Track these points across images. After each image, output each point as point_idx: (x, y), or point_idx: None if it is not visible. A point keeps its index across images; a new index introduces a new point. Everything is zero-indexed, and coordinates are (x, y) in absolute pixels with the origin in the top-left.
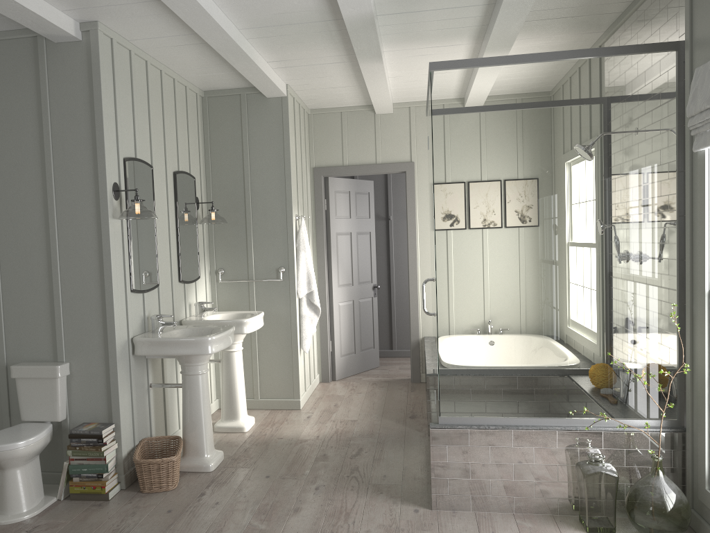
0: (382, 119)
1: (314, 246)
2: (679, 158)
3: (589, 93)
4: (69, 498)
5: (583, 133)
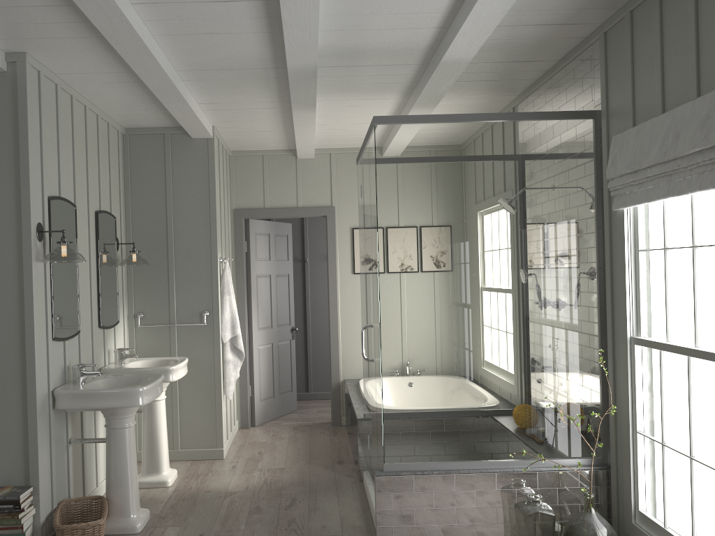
0: (303, 164)
1: (234, 289)
2: (598, 215)
3: (519, 152)
4: None
5: (515, 189)
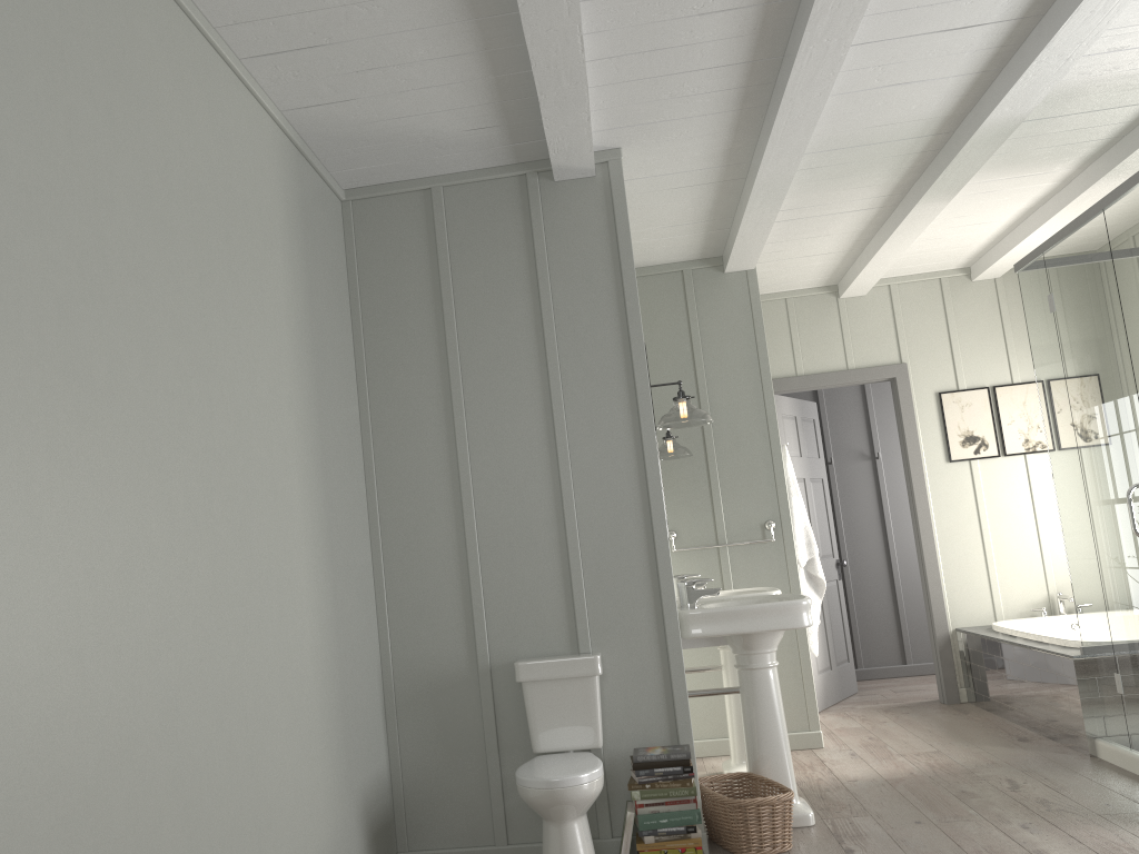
0: (849, 305)
1: None
2: None
3: None
4: None
5: None
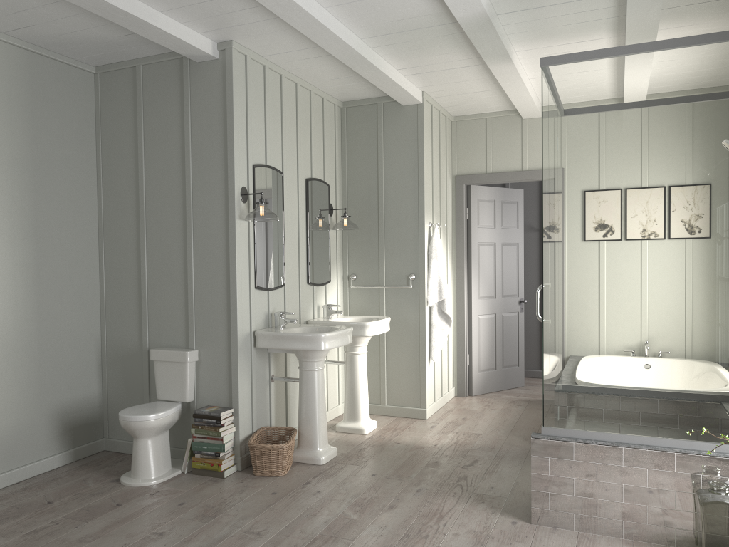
0: (529, 124)
1: (453, 256)
2: None
3: (722, 80)
4: (192, 472)
5: (715, 125)
